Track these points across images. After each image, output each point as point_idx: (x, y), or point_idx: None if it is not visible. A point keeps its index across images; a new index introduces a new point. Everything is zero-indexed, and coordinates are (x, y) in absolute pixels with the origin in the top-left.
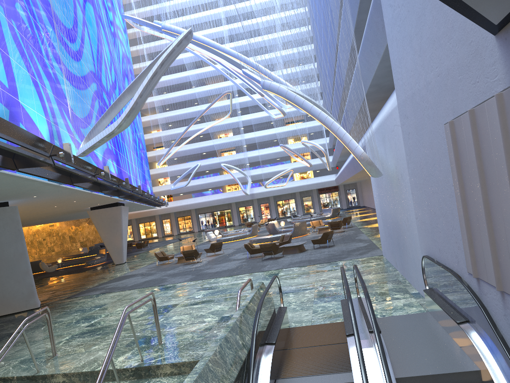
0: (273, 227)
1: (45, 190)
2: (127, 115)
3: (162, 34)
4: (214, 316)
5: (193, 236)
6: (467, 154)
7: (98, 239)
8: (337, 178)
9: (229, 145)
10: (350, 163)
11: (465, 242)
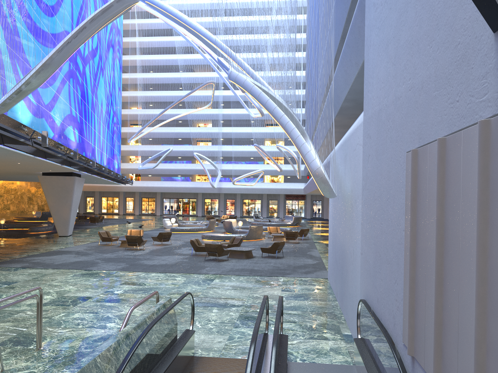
0: (230, 225)
1: None
2: (37, 71)
3: (149, 9)
4: (120, 321)
5: (152, 219)
6: (427, 196)
7: None
8: (305, 187)
9: (205, 136)
10: None
11: (406, 305)
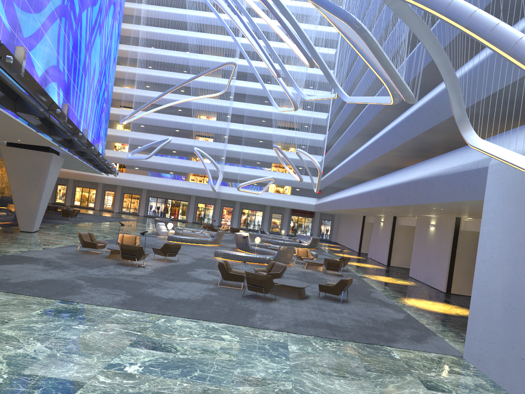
0: (245, 241)
1: None
2: None
3: None
4: None
5: (137, 220)
6: None
7: None
8: (323, 203)
9: (209, 130)
10: (381, 191)
11: None
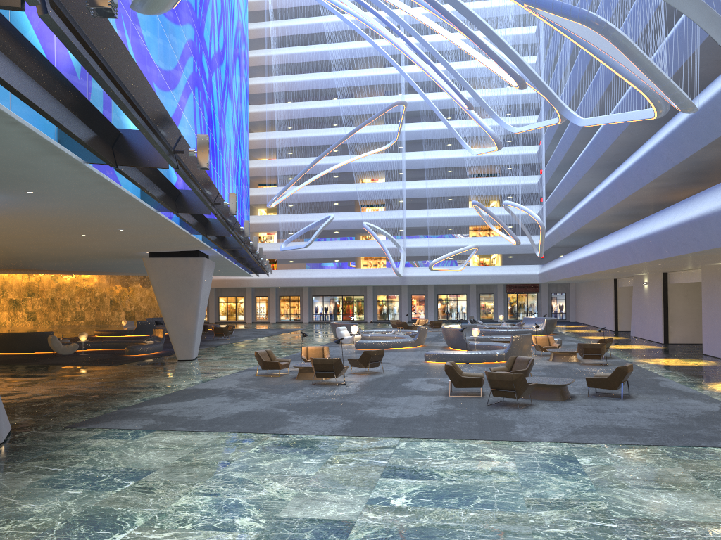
0: (459, 335)
1: (49, 175)
2: None
3: None
4: None
5: (304, 329)
6: None
7: (154, 311)
8: (552, 270)
9: (378, 196)
10: (647, 239)
11: None
